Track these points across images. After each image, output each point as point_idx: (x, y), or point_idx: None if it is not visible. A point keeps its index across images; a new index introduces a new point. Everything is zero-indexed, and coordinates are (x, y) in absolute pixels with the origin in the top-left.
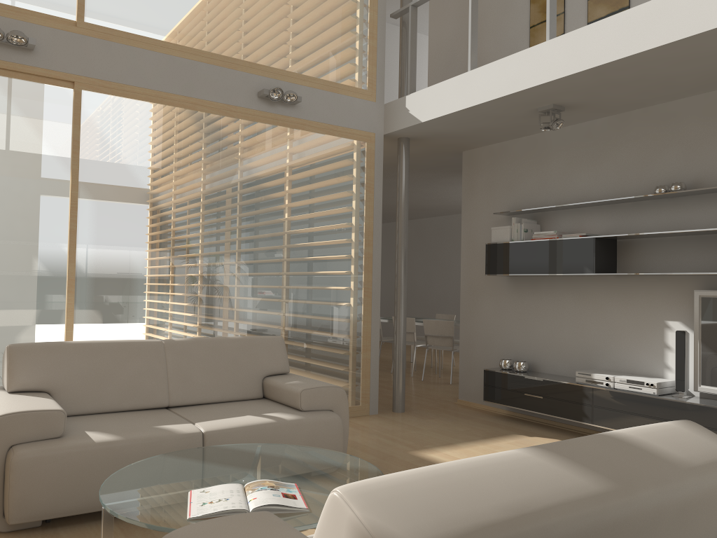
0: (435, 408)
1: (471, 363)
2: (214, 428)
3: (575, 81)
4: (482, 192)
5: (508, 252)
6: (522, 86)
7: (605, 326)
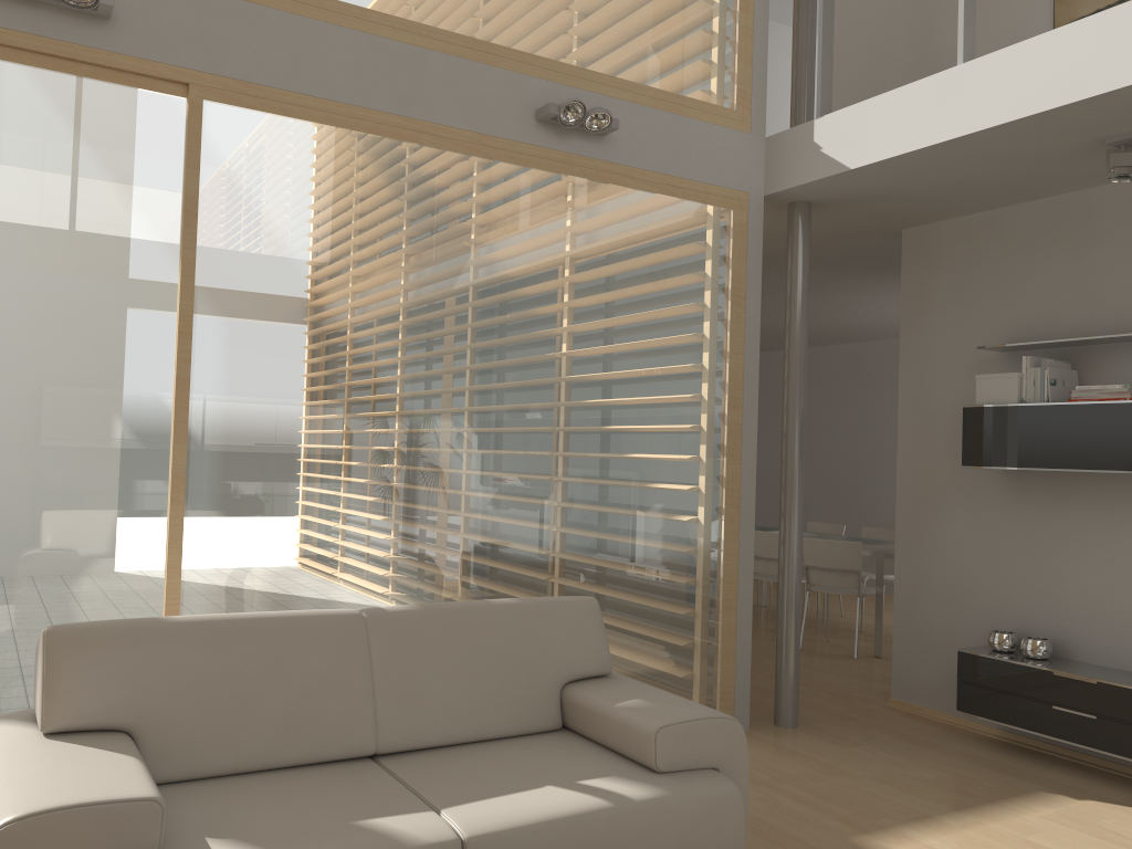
0: (852, 718)
1: (919, 631)
2: (486, 827)
3: None
4: (944, 307)
5: (1015, 424)
6: (1097, 87)
7: None
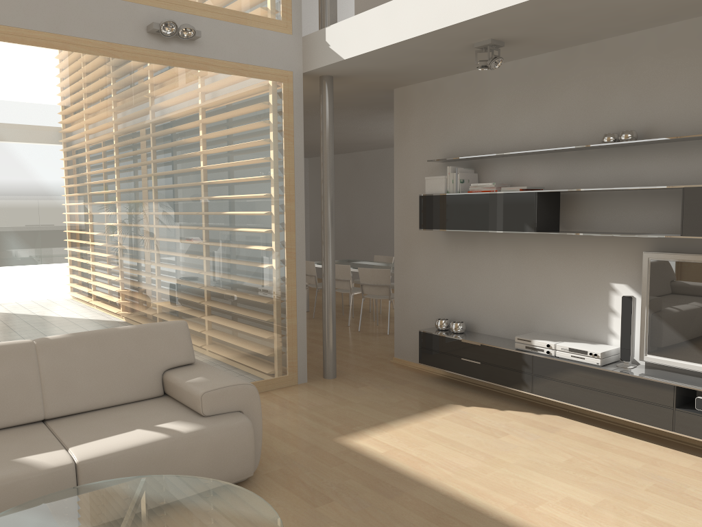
0: (369, 370)
1: (407, 320)
2: (91, 455)
3: (516, 13)
4: (415, 136)
5: (443, 205)
6: (455, 19)
7: (546, 287)
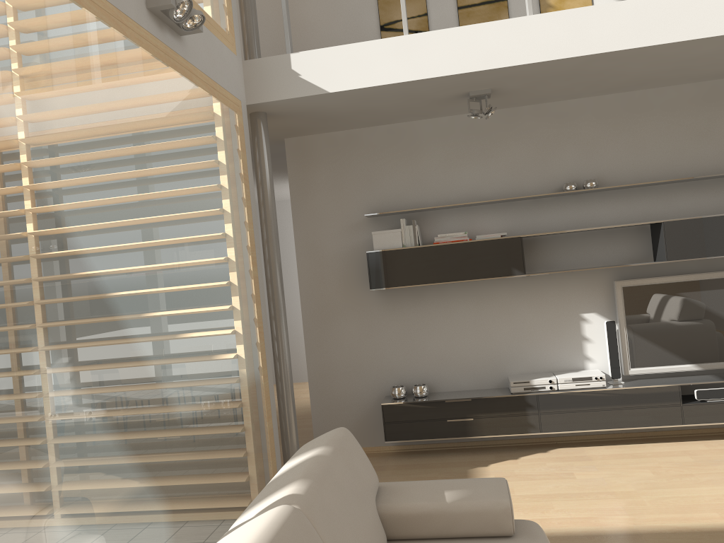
0: None
1: (331, 401)
2: None
3: (561, 65)
4: (324, 190)
5: (404, 260)
6: (506, 62)
7: (514, 329)
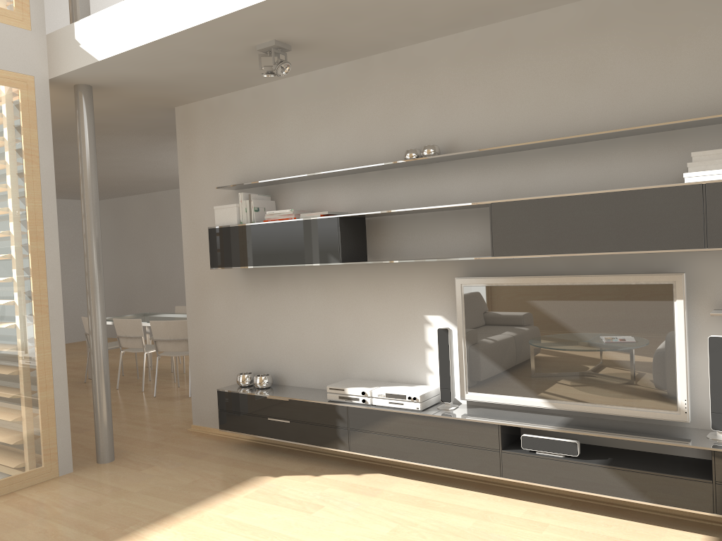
0: (159, 445)
1: (205, 378)
2: None
3: (298, 4)
4: (202, 161)
5: (237, 238)
6: (227, 8)
7: (358, 325)
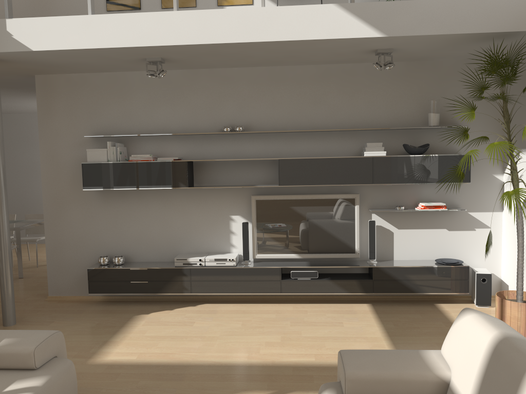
0: (38, 311)
1: (61, 263)
2: None
3: (197, 48)
4: (62, 115)
5: (107, 171)
6: (155, 42)
7: (186, 222)
